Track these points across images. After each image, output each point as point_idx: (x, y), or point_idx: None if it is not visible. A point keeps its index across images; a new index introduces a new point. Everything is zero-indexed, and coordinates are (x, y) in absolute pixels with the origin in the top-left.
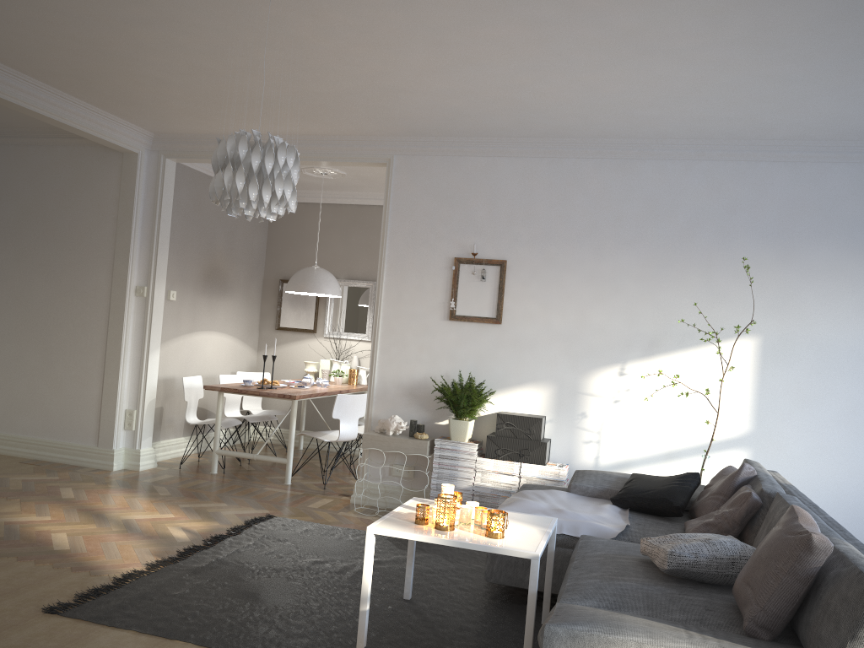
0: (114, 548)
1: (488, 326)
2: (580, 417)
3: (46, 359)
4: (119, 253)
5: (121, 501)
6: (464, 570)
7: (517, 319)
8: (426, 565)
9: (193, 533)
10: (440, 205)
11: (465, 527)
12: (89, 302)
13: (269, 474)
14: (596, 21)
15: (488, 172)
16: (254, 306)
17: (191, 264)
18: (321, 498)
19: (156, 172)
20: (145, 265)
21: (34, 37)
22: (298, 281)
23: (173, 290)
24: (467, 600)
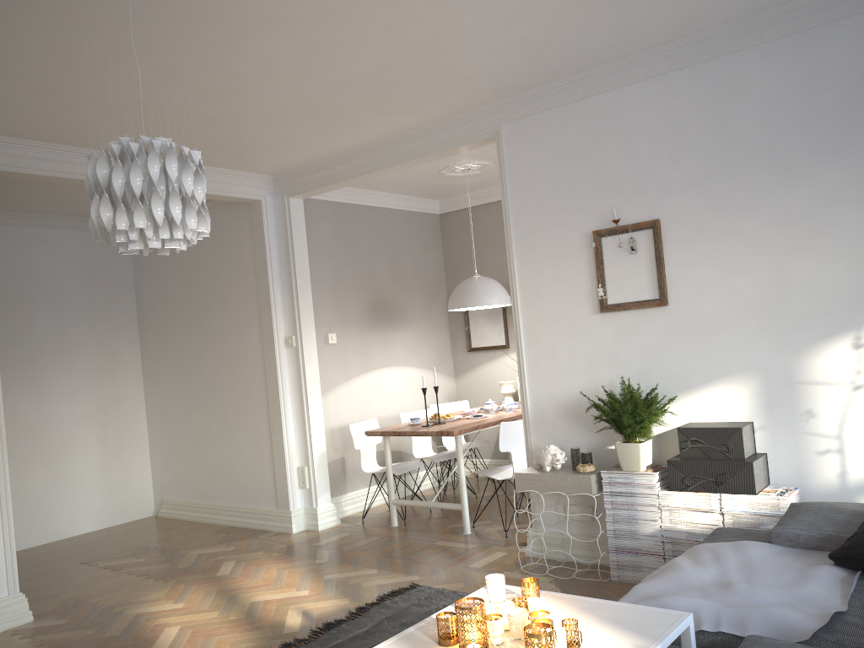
0: (210, 646)
1: (651, 312)
2: (804, 417)
3: (226, 425)
4: (262, 306)
5: (269, 575)
6: None
7: (688, 294)
8: None
9: (310, 618)
10: (564, 169)
11: None
12: (248, 361)
13: (454, 521)
14: None
15: (614, 110)
16: (441, 331)
17: (349, 301)
18: (494, 551)
19: (283, 214)
20: (290, 313)
21: (62, 110)
22: (456, 297)
23: (332, 333)
24: None
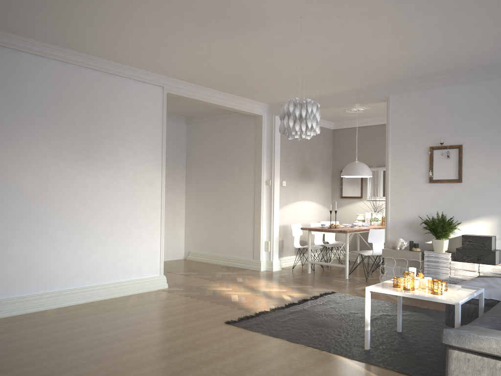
0: (257, 301)
1: (453, 184)
2: None
3: (229, 218)
4: (257, 165)
5: (263, 283)
6: (438, 322)
7: (472, 178)
8: (415, 318)
9: (293, 298)
10: (419, 118)
11: (421, 289)
12: (245, 190)
13: (337, 274)
14: (481, 2)
15: (446, 95)
16: (327, 186)
17: (292, 167)
18: (363, 285)
19: (271, 123)
20: (269, 169)
21: (210, 72)
22: (346, 170)
23: (284, 181)
24: (434, 335)
